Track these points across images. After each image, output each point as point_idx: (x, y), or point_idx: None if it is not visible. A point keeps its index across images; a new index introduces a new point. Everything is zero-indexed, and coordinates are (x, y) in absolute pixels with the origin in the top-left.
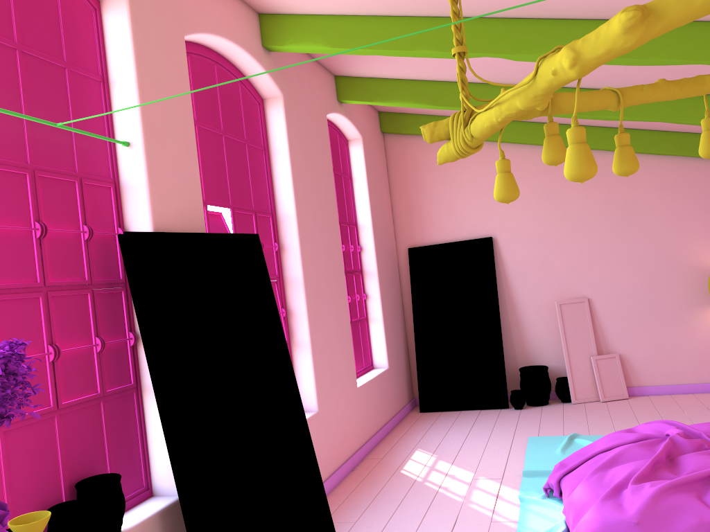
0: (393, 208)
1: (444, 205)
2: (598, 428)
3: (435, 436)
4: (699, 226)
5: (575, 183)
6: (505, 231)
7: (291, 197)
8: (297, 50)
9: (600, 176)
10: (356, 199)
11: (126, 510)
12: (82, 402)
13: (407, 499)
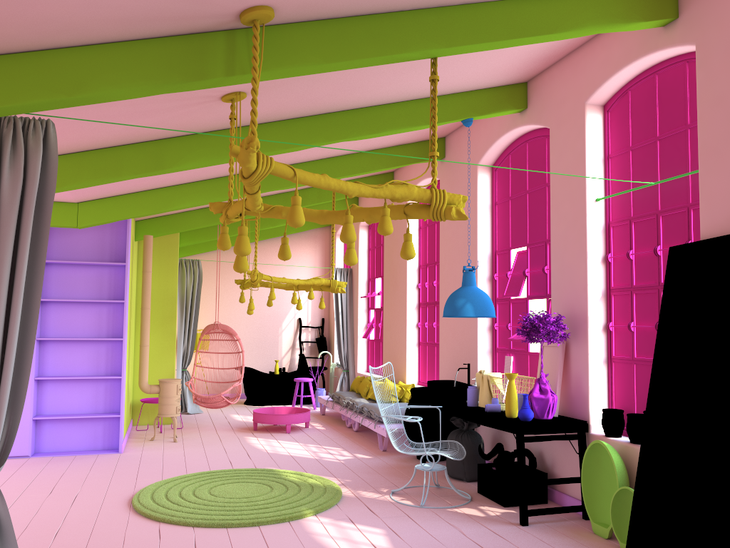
0: None
1: None
2: None
3: None
4: None
5: None
6: None
7: None
8: None
9: None
10: None
11: None
12: None
13: None
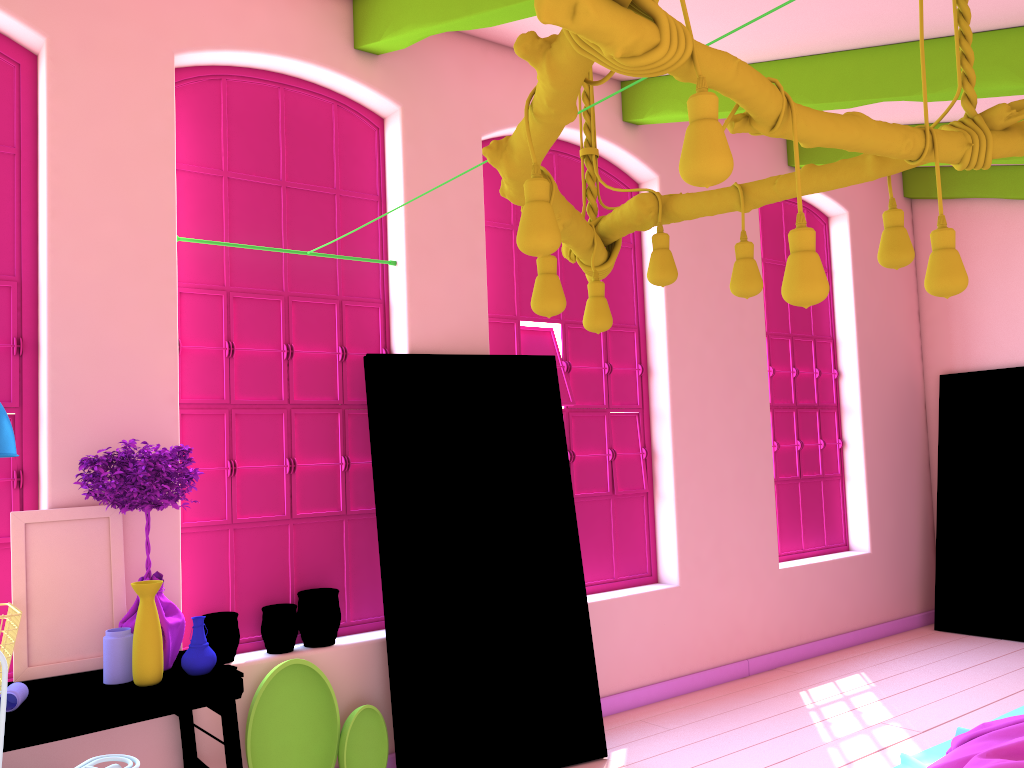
0: (921, 313)
1: (1002, 308)
2: None
3: (909, 662)
4: None
5: None
6: None
7: (661, 306)
8: (661, 120)
9: None
10: (835, 301)
11: (361, 631)
12: (321, 516)
13: (761, 723)
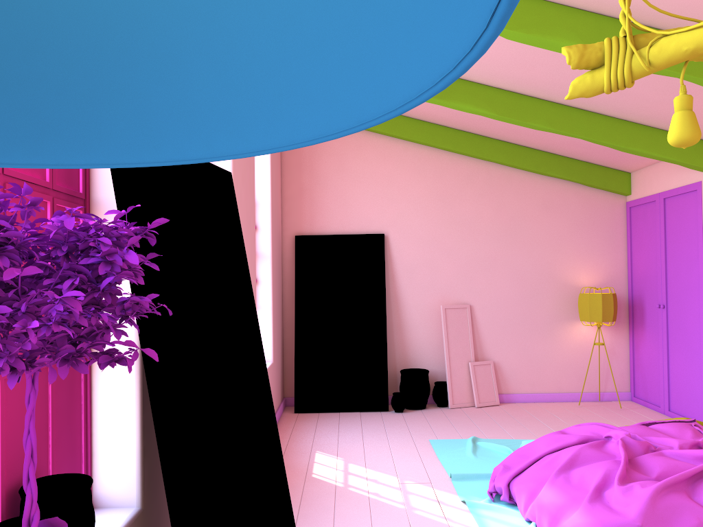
0: (282, 191)
1: (337, 195)
2: (491, 432)
3: (327, 437)
4: (572, 247)
5: (468, 191)
6: (397, 230)
7: None
8: None
9: (492, 187)
10: (255, 172)
11: None
12: None
13: (340, 507)
